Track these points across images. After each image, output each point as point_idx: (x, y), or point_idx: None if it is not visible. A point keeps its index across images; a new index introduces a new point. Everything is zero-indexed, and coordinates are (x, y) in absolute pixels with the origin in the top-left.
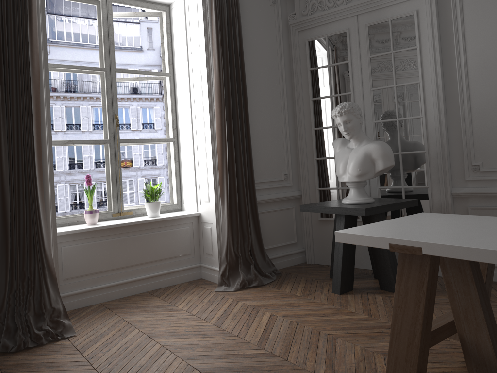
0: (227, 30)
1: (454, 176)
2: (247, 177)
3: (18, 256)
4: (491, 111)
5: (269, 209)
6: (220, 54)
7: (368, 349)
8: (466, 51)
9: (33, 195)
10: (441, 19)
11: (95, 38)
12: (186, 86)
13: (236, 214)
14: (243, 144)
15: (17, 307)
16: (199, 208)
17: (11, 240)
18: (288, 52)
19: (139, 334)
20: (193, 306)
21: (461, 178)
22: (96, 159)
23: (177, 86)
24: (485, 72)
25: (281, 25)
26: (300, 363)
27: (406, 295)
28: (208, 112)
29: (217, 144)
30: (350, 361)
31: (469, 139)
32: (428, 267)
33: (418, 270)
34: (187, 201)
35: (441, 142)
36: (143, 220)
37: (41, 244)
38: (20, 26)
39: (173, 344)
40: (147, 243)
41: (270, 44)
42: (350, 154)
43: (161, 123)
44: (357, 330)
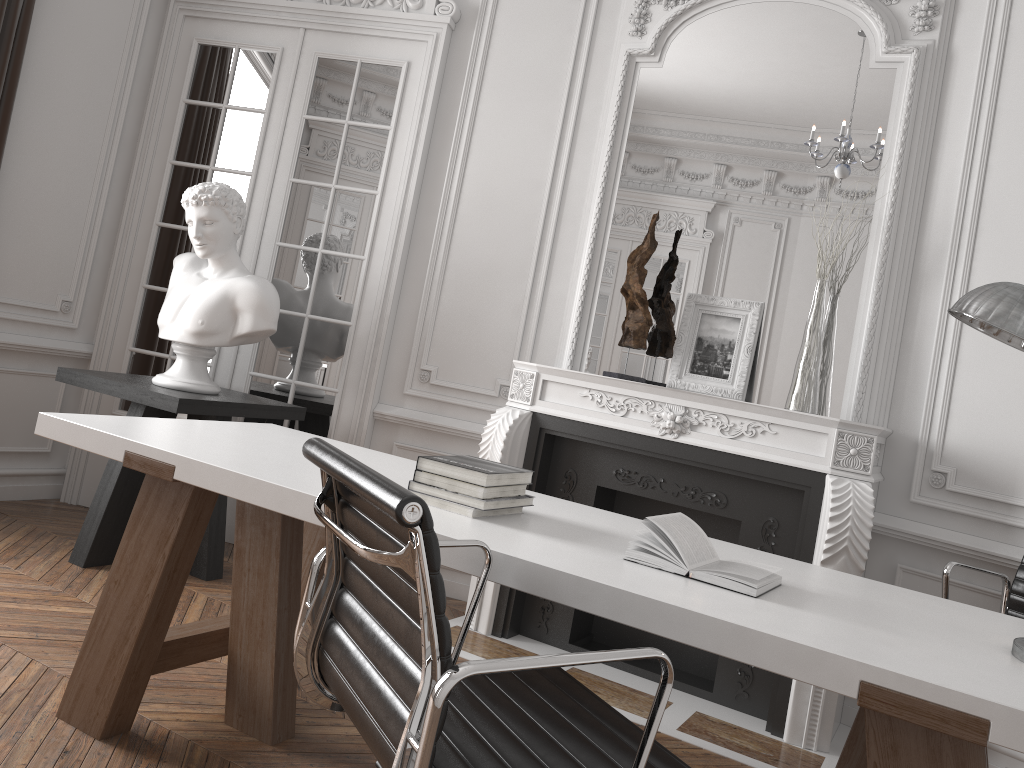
0: None
1: (387, 382)
2: None
3: None
4: (476, 283)
5: None
6: None
7: (55, 671)
8: (466, 165)
9: None
10: (445, 95)
11: None
12: None
13: None
14: None
15: None
16: None
17: None
18: (153, 50)
19: None
20: None
21: (397, 388)
22: None
23: None
24: (484, 211)
25: None
26: None
27: (135, 559)
28: None
29: None
30: None
31: (429, 321)
32: (184, 509)
33: (168, 512)
34: None
35: (382, 314)
36: None
37: None
38: None
39: None
40: None
41: (112, 18)
42: (196, 288)
43: None
44: (65, 634)
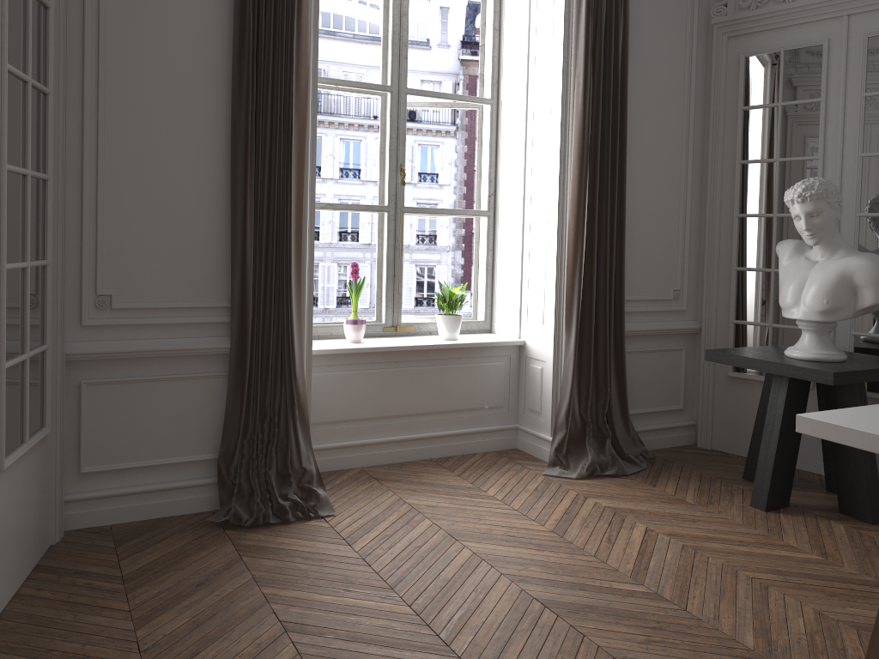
0: (604, 33)
1: None
2: (613, 289)
3: (259, 384)
4: None
5: (641, 346)
6: (588, 74)
7: (827, 615)
8: None
9: (286, 292)
10: None
11: (354, 22)
12: (519, 125)
13: (588, 352)
14: (612, 232)
15: (253, 460)
16: (524, 332)
17: (250, 358)
18: (704, 73)
19: (433, 528)
20: (511, 494)
21: None
22: (341, 226)
23: (503, 123)
24: None
25: (696, 23)
26: (709, 619)
27: None
28: (557, 173)
29: (569, 229)
30: (797, 630)
31: None
32: None
33: None
34: (502, 318)
35: None
36: (434, 343)
37: (291, 368)
38: (283, 21)
39: (490, 553)
40: (437, 381)
41: (673, 59)
42: (810, 272)
43: (450, 174)
44: (805, 578)
